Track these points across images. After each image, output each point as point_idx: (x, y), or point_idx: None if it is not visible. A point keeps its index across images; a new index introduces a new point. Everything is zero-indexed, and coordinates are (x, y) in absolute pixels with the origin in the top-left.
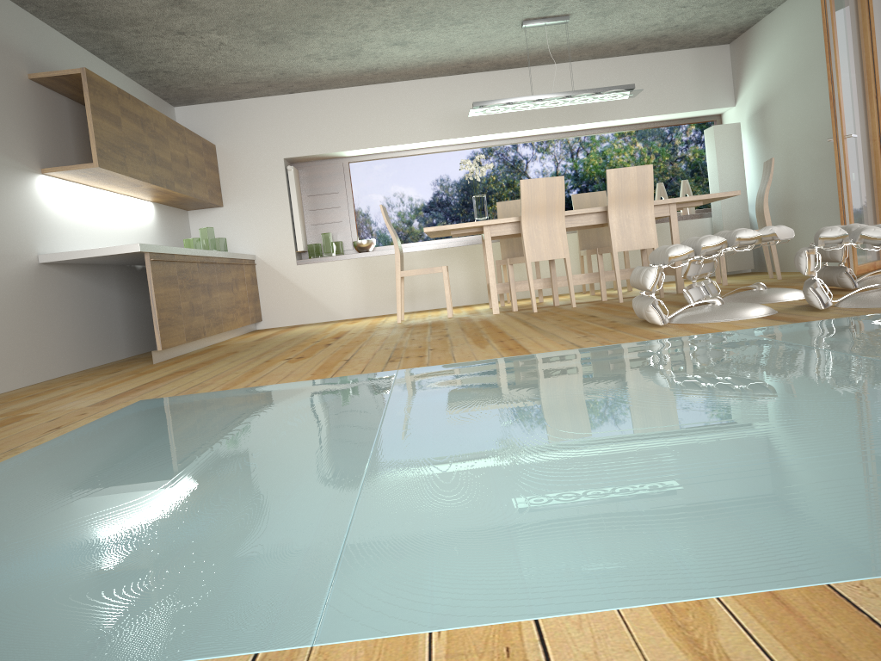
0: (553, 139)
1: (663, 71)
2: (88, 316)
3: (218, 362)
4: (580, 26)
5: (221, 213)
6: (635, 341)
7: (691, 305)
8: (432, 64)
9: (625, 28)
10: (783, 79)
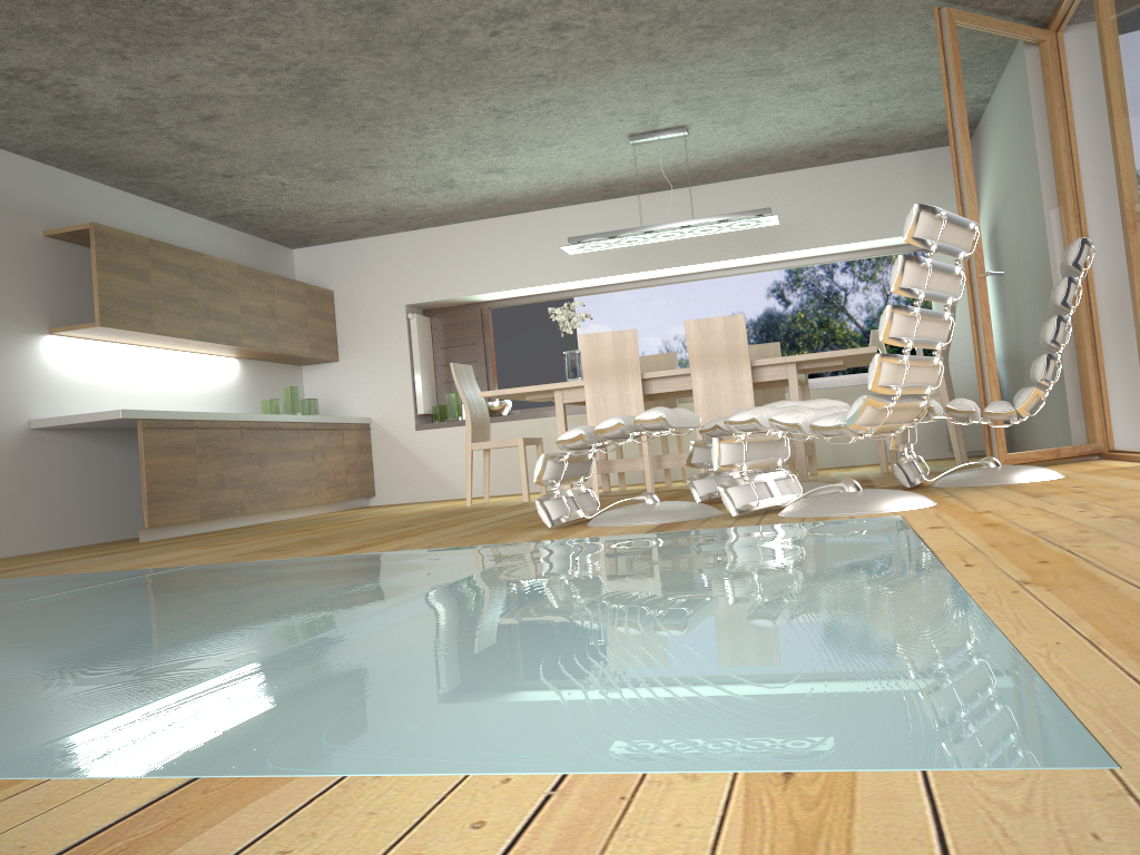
0: (739, 275)
1: (875, 183)
2: (103, 486)
3: (171, 544)
4: (715, 137)
5: (336, 368)
6: (455, 546)
7: (617, 502)
8: (560, 189)
9: (784, 135)
10: None
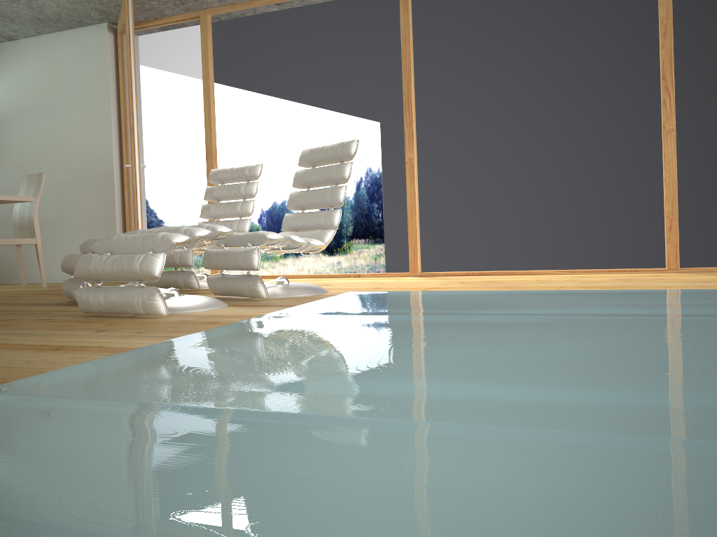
0: None
1: None
2: None
3: None
4: None
5: None
6: (209, 327)
7: None
8: None
9: None
10: (24, 104)
